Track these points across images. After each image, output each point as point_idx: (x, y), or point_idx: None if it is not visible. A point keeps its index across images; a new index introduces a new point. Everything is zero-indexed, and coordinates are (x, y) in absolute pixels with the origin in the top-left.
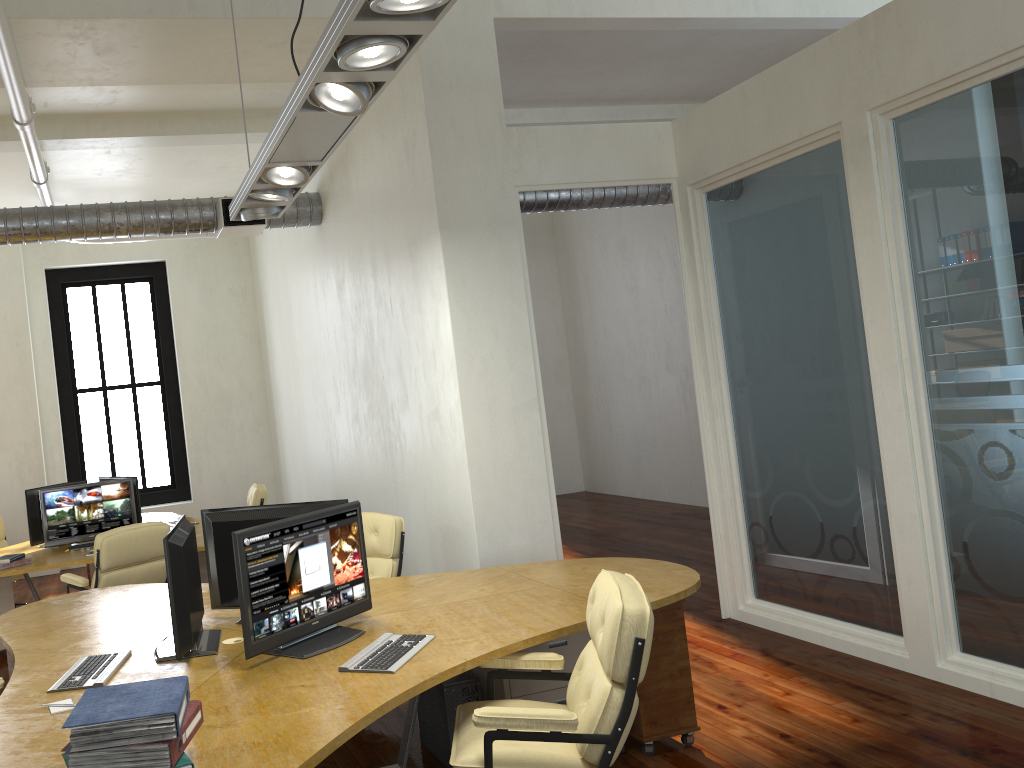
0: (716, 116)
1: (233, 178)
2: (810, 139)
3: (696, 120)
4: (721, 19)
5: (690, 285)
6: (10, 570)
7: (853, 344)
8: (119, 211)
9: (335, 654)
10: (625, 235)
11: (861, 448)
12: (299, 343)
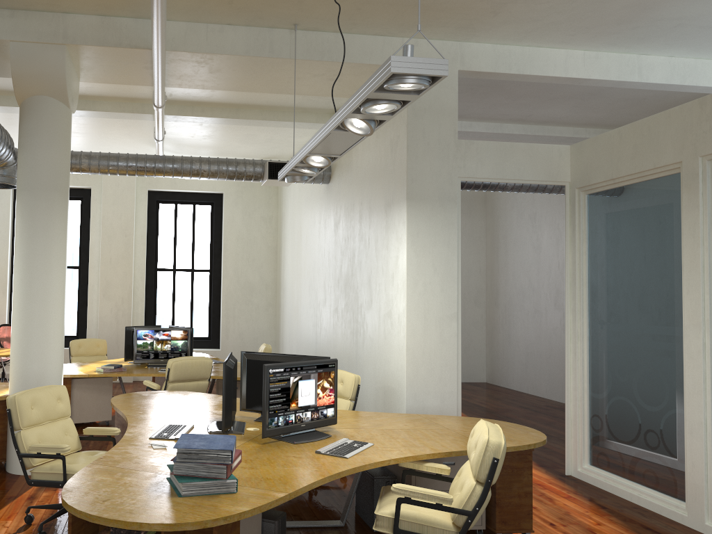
0: (600, 146)
1: (274, 146)
2: (660, 169)
3: (586, 147)
4: (614, 81)
5: (570, 253)
6: (113, 373)
7: (674, 306)
8: (204, 162)
9: (313, 444)
10: (536, 211)
11: (672, 374)
12: (303, 257)
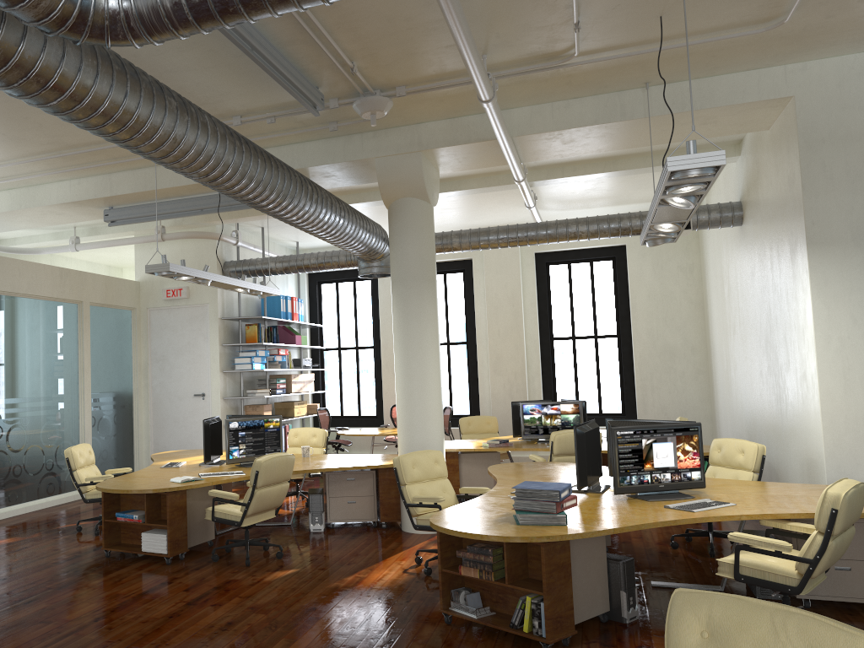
0: None
1: None
2: None
3: None
4: None
5: None
6: (499, 448)
7: None
8: (581, 224)
9: (668, 502)
10: None
11: None
12: (727, 312)
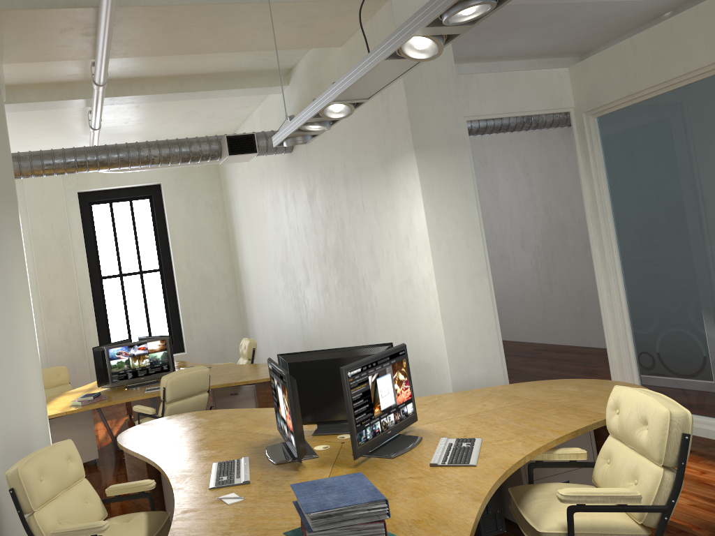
0: (608, 62)
1: (216, 123)
2: (693, 74)
3: (590, 65)
4: None
5: (586, 184)
6: (94, 404)
7: None
8: (153, 147)
9: (414, 454)
10: (486, 154)
11: None
12: (268, 238)
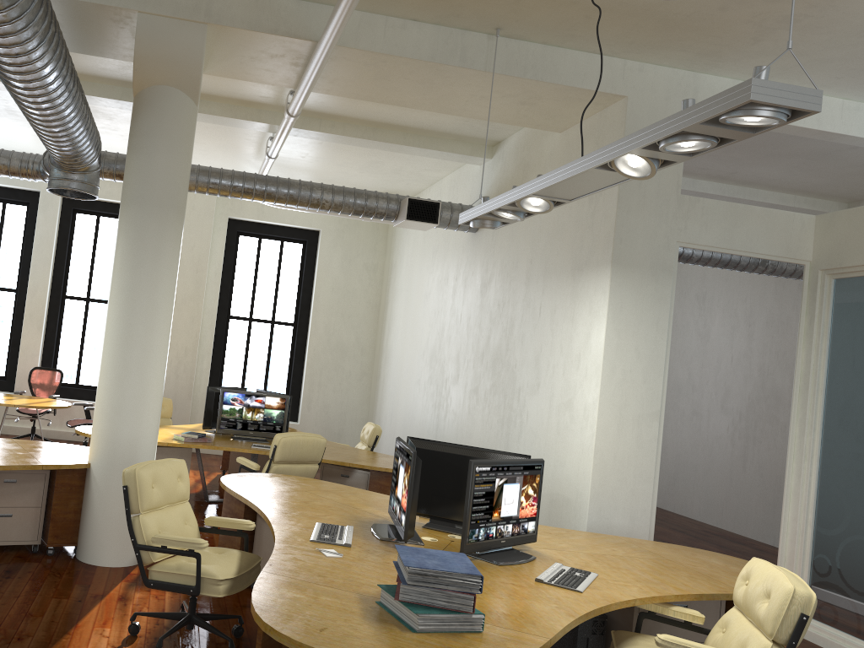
0: (862, 220)
1: (400, 179)
2: None
3: (841, 219)
4: None
5: (803, 350)
6: (198, 444)
7: None
8: (327, 191)
9: (522, 568)
10: (706, 290)
11: None
12: (425, 320)
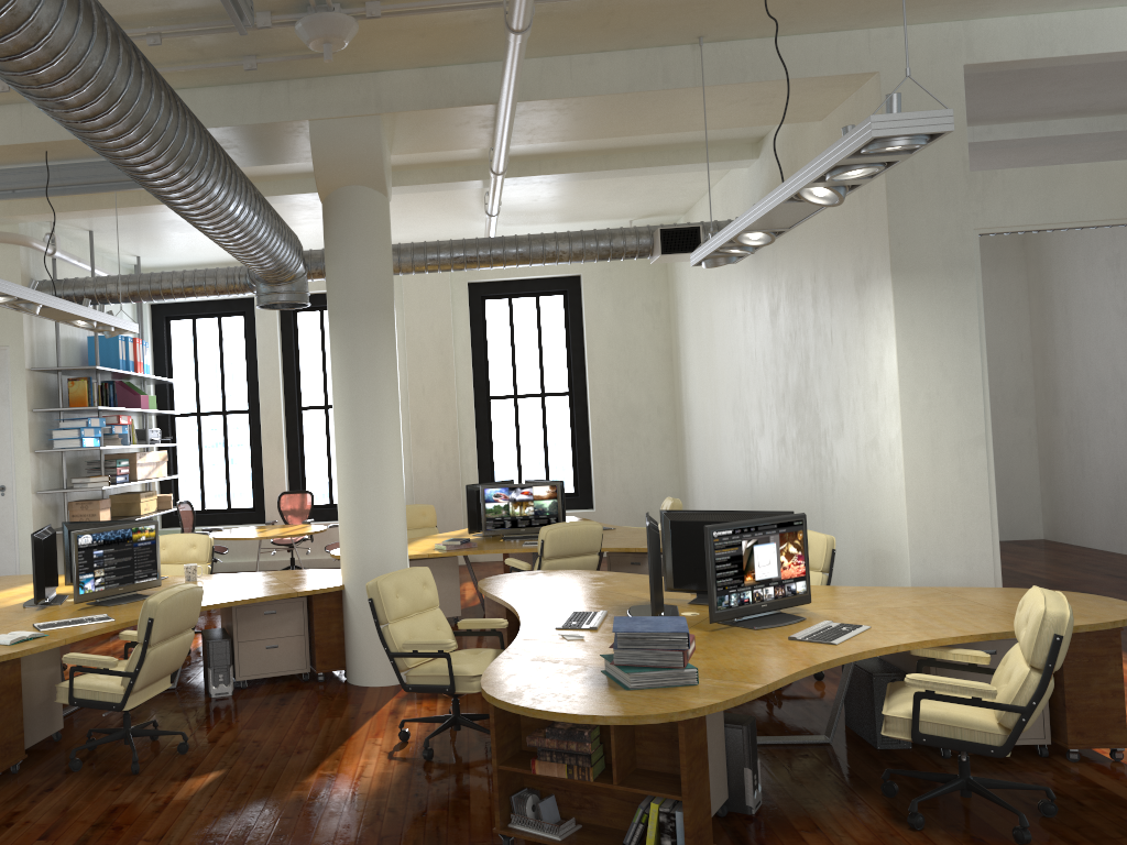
0: None
1: (661, 199)
2: None
3: None
4: None
5: None
6: (461, 551)
7: None
8: (562, 240)
9: (782, 629)
10: (1119, 251)
11: None
12: (720, 363)
